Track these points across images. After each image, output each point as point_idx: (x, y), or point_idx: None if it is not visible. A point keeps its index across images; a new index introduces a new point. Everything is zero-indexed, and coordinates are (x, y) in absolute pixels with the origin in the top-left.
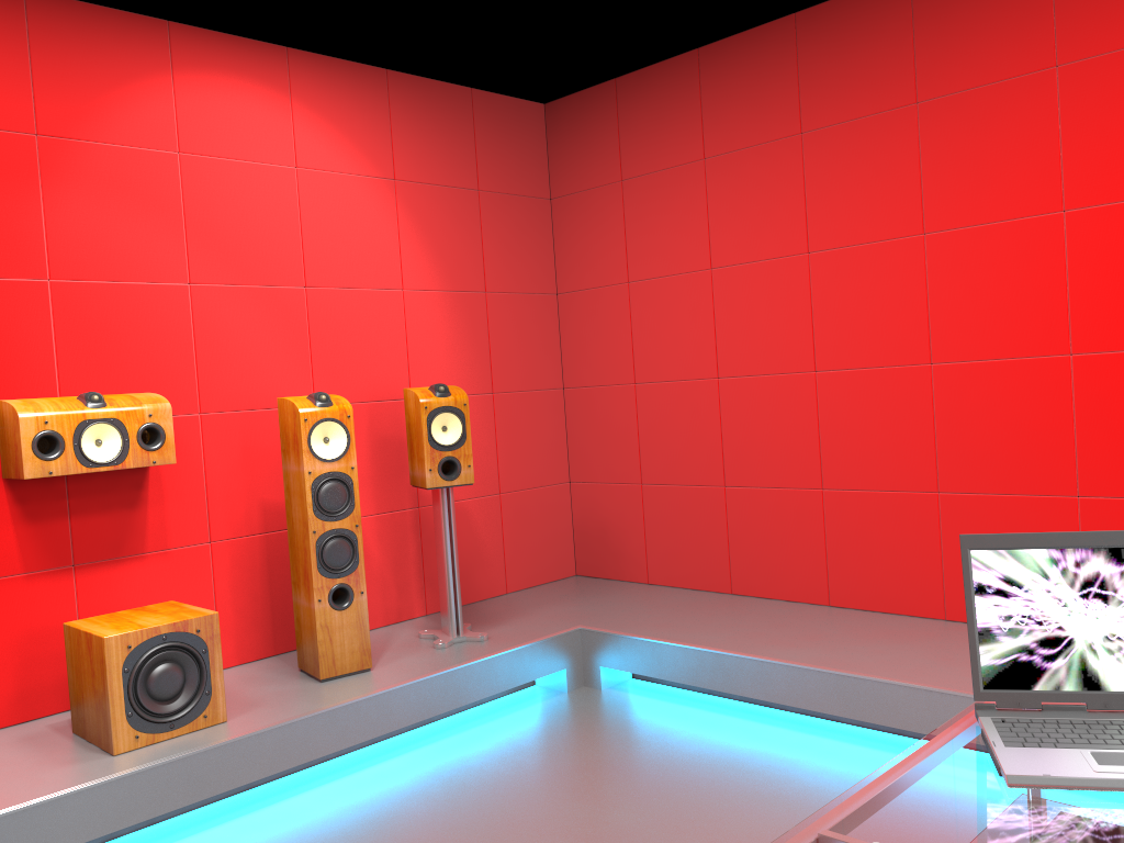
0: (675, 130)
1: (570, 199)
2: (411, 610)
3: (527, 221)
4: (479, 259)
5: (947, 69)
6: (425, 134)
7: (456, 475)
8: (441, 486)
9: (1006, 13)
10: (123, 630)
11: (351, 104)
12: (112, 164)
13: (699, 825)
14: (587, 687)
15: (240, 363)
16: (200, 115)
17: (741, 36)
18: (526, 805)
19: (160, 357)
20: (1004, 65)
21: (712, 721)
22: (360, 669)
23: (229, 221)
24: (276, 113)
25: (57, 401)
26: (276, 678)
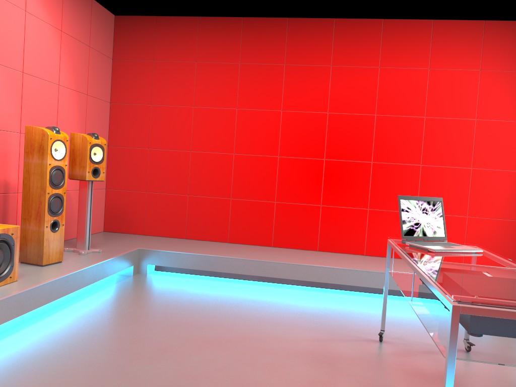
0: (183, 46)
1: (124, 61)
2: None
3: (104, 66)
4: (86, 79)
5: (297, 56)
6: (74, 13)
7: (98, 176)
8: (92, 180)
9: (318, 43)
10: None
11: None
12: None
13: (238, 309)
14: (139, 274)
15: None
16: None
17: (219, 18)
18: (166, 309)
19: None
20: (315, 60)
21: (205, 282)
22: (58, 261)
23: None
24: None
25: None
26: None
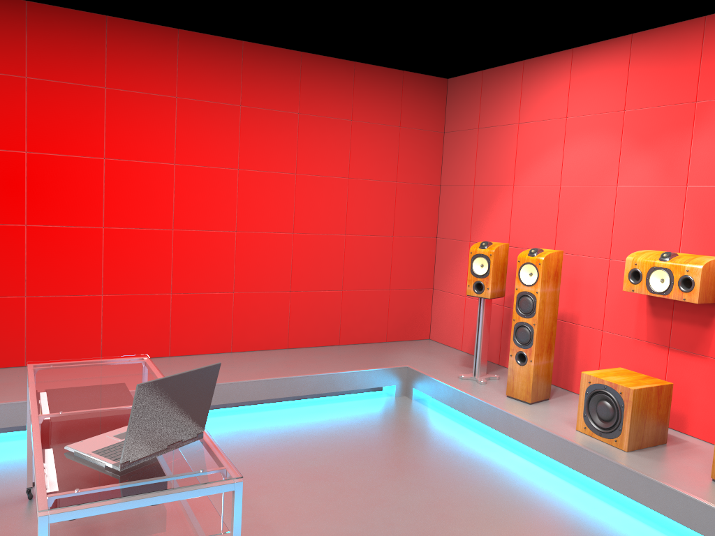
0: None
1: None
2: None
3: None
4: None
5: None
6: None
7: None
8: None
9: None
10: (594, 374)
11: None
12: None
13: None
14: None
15: None
16: None
17: None
18: None
19: None
20: None
21: None
22: None
23: None
24: None
25: (654, 254)
26: None
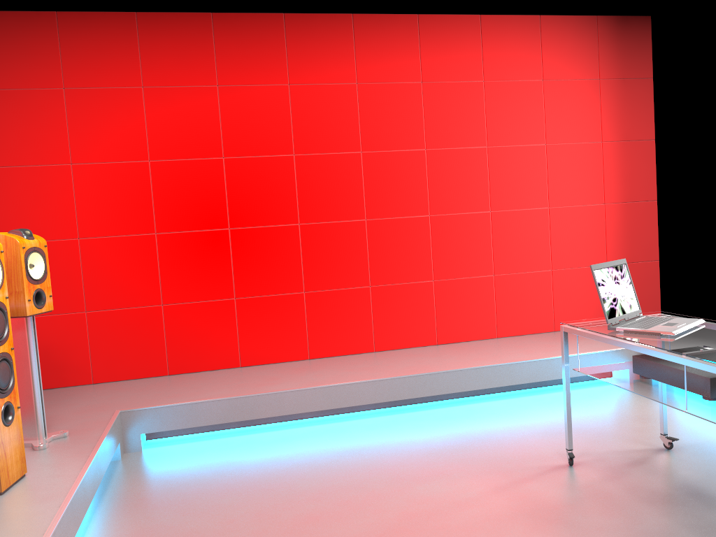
0: (116, 62)
1: (5, 93)
2: None
3: None
4: None
5: (305, 71)
6: None
7: (44, 304)
8: (36, 314)
9: (333, 51)
10: None
11: None
12: None
13: (347, 471)
14: (128, 453)
15: None
16: None
17: (172, 15)
18: (246, 505)
19: None
20: (333, 76)
21: (247, 439)
22: (21, 475)
23: None
24: None
25: None
26: None
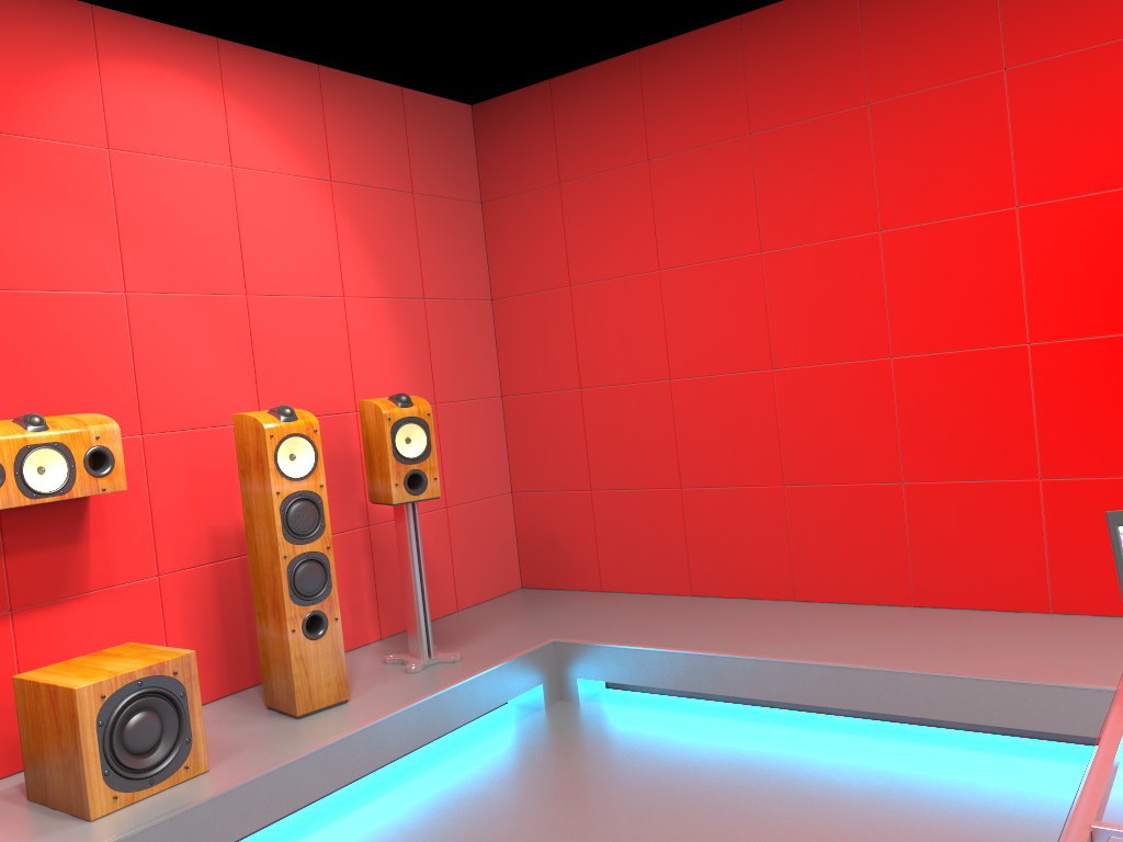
0: (616, 131)
1: (503, 202)
2: (365, 635)
3: (460, 225)
4: (416, 264)
5: (897, 71)
6: (359, 134)
7: (422, 489)
8: (408, 501)
9: (953, 18)
10: (94, 679)
11: (285, 101)
12: (36, 160)
13: (739, 832)
14: (564, 701)
15: (182, 379)
16: (129, 109)
17: (684, 38)
18: (550, 829)
19: (97, 373)
20: (954, 67)
21: (707, 725)
22: (338, 701)
23: (165, 224)
24: (208, 108)
25: None
26: (244, 719)
